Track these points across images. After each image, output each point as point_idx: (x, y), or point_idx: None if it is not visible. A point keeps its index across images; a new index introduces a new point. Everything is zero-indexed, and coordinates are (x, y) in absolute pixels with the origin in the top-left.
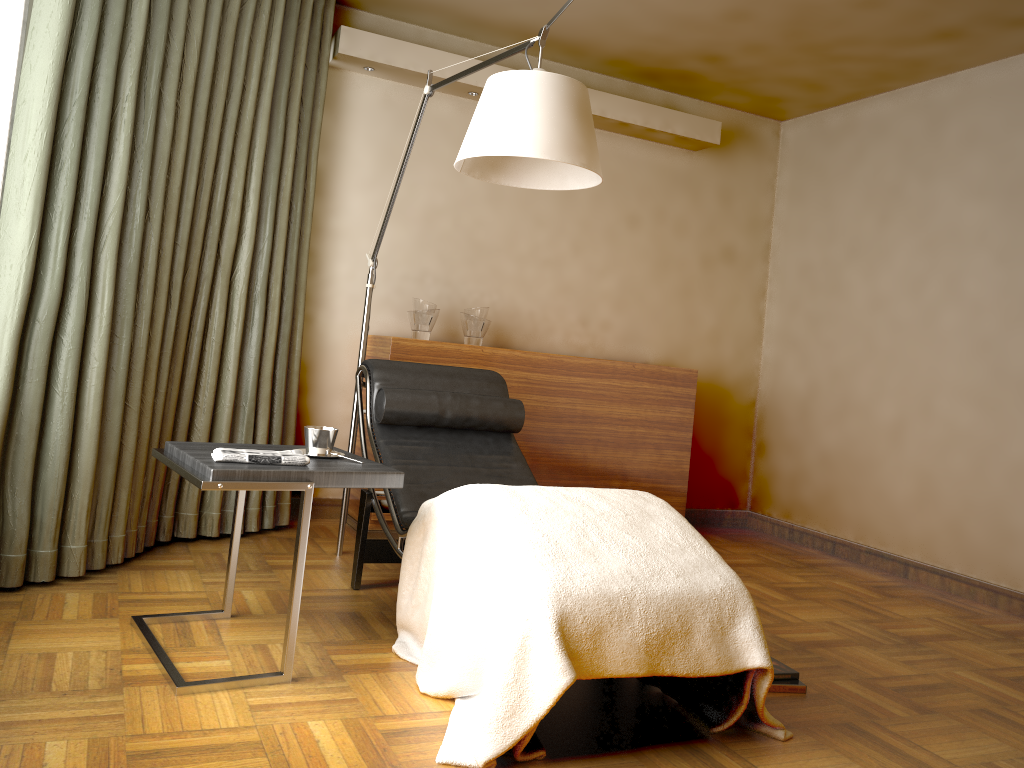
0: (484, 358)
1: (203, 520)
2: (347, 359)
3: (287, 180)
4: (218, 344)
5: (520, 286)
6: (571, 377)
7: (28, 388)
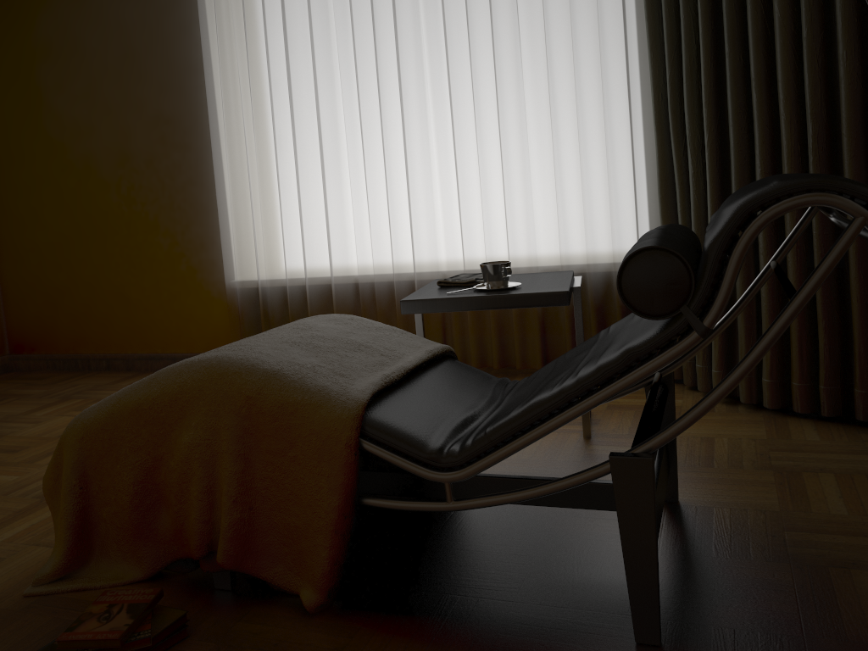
0: None
1: None
2: None
3: None
4: None
5: None
6: None
7: None
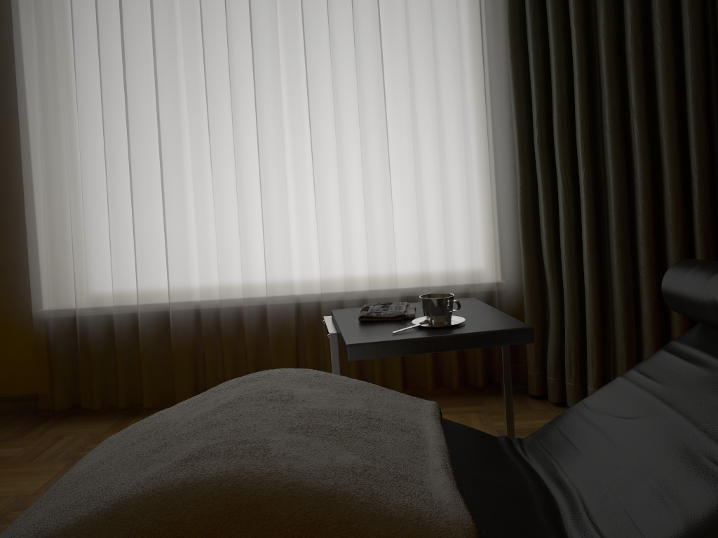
0: None
1: None
2: None
3: None
4: None
5: None
6: None
7: (542, 253)
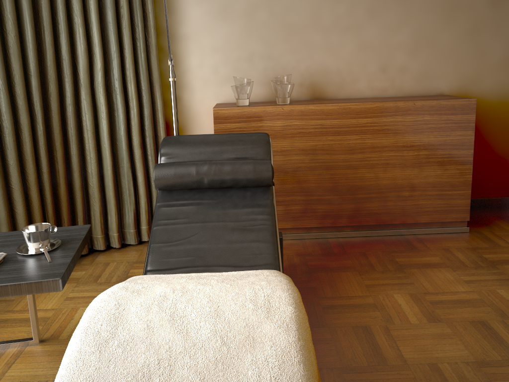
0: (285, 114)
1: (110, 238)
2: (207, 121)
3: (124, 9)
4: (90, 132)
5: (327, 51)
6: (359, 119)
7: None
